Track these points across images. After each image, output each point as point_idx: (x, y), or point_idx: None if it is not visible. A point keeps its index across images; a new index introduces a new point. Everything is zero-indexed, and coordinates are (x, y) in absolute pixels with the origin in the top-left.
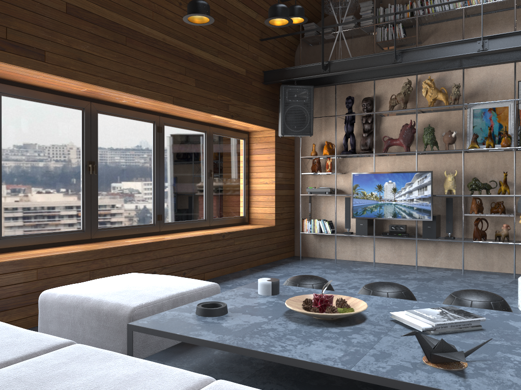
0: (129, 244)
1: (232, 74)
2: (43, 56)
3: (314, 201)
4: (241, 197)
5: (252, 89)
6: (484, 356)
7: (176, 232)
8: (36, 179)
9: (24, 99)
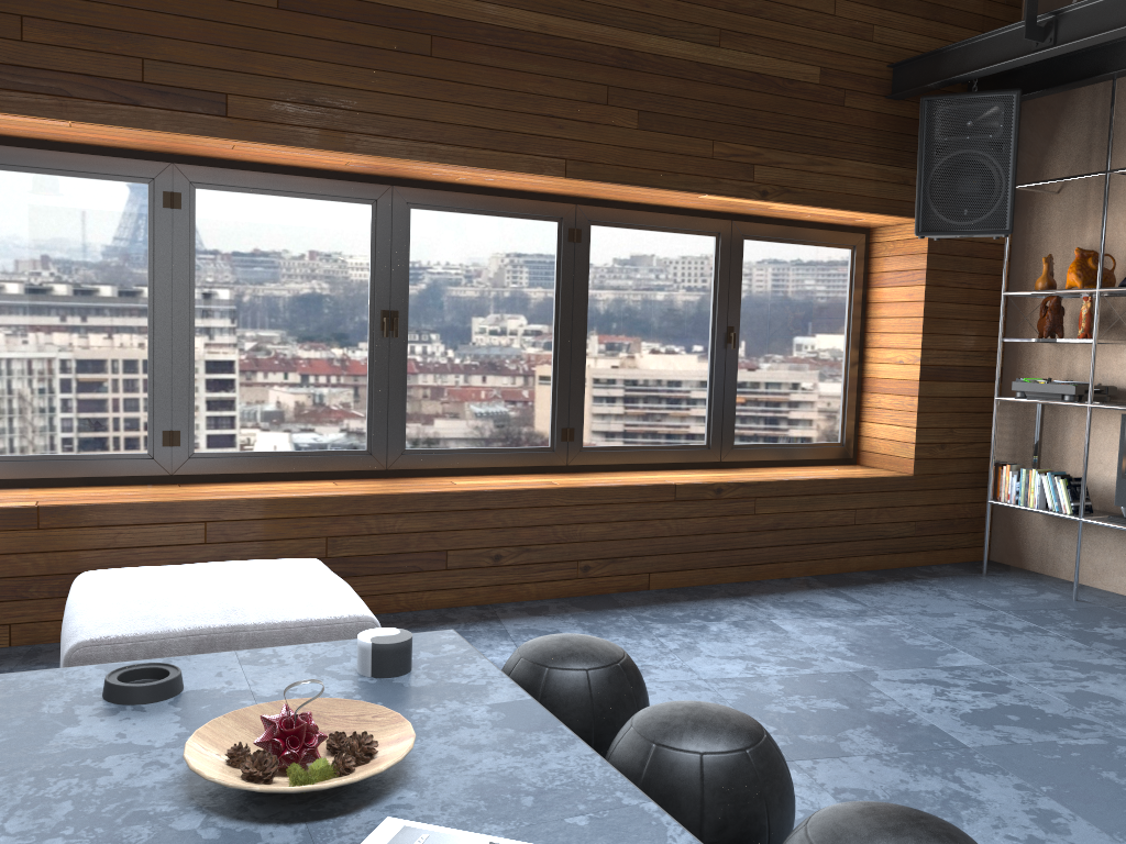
0: (436, 489)
1: (769, 86)
2: (223, 105)
3: (1051, 419)
4: (836, 396)
5: (844, 116)
6: None
7: (617, 470)
8: (267, 347)
9: (241, 192)
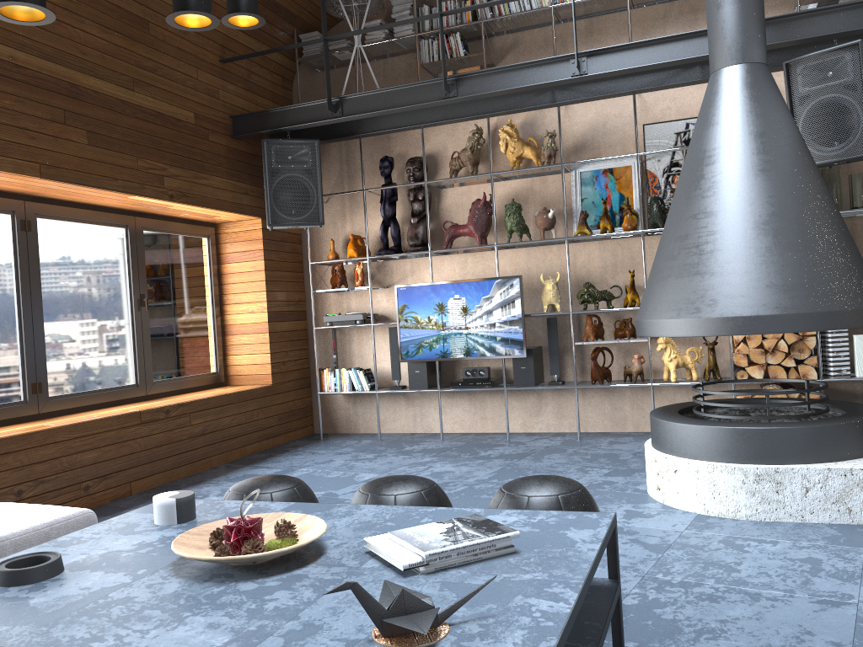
0: None
1: (166, 122)
2: None
3: (341, 338)
4: (210, 340)
5: (210, 147)
6: (489, 609)
7: (76, 412)
8: None
9: None
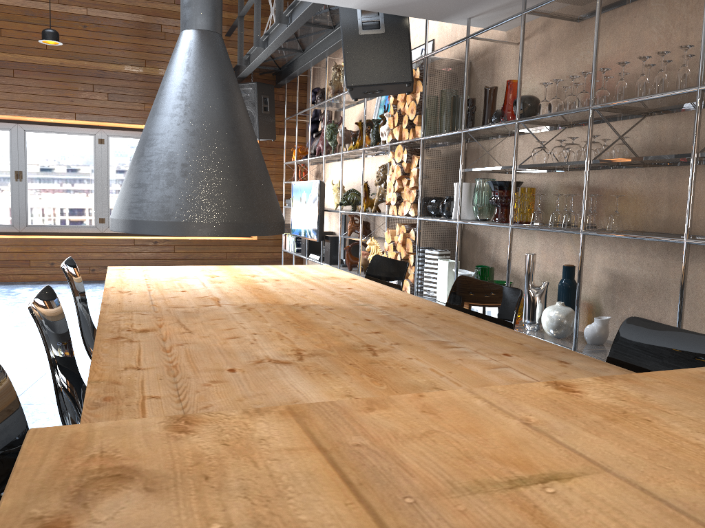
0: (26, 237)
1: None
2: None
3: None
4: None
5: None
6: None
7: (127, 235)
8: None
9: None
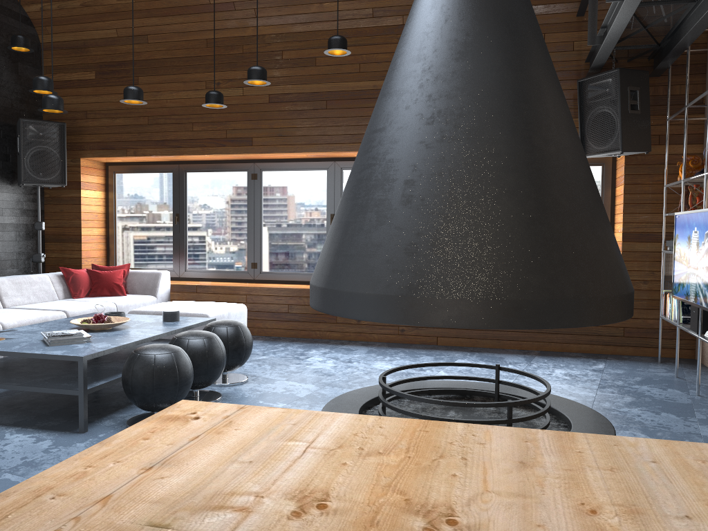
0: None
1: None
2: (251, 141)
3: None
4: None
5: None
6: None
7: None
8: (288, 230)
9: (278, 171)
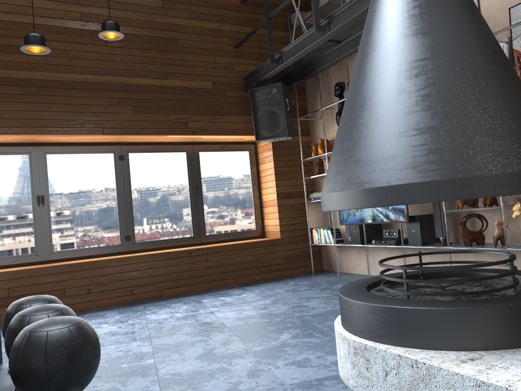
0: (59, 264)
1: (190, 91)
2: None
3: None
4: (251, 210)
5: (226, 99)
6: None
7: (152, 250)
8: None
9: None
